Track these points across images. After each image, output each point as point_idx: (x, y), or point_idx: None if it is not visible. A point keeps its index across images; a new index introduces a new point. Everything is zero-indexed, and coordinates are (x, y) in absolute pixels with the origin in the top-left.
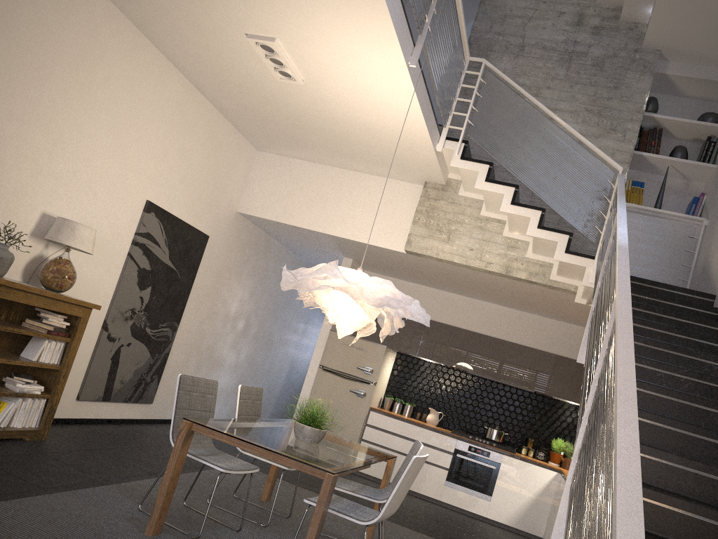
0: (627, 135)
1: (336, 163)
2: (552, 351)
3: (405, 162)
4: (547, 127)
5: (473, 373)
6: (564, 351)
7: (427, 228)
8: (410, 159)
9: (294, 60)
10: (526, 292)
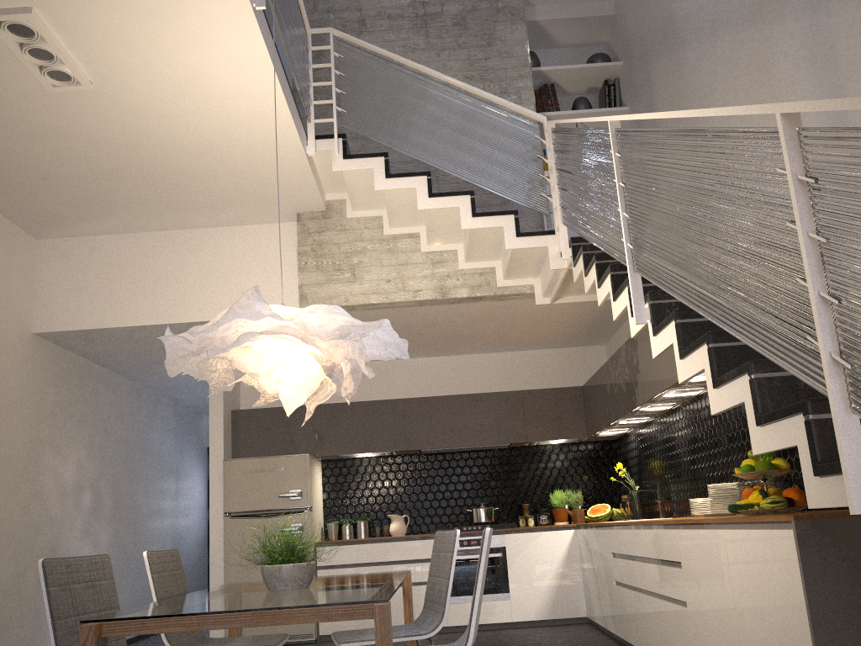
0: (523, 95)
1: (164, 224)
2: (509, 390)
3: (266, 189)
4: (440, 91)
5: (429, 448)
6: (523, 385)
7: (321, 271)
8: (273, 182)
9: (71, 45)
10: (466, 319)
